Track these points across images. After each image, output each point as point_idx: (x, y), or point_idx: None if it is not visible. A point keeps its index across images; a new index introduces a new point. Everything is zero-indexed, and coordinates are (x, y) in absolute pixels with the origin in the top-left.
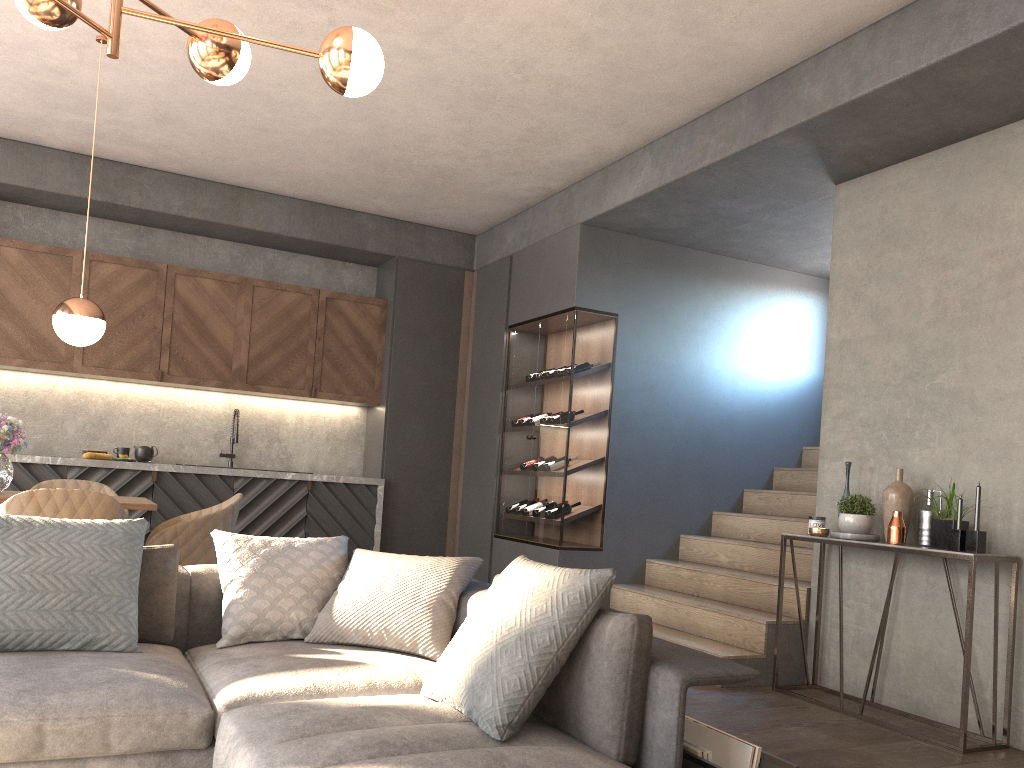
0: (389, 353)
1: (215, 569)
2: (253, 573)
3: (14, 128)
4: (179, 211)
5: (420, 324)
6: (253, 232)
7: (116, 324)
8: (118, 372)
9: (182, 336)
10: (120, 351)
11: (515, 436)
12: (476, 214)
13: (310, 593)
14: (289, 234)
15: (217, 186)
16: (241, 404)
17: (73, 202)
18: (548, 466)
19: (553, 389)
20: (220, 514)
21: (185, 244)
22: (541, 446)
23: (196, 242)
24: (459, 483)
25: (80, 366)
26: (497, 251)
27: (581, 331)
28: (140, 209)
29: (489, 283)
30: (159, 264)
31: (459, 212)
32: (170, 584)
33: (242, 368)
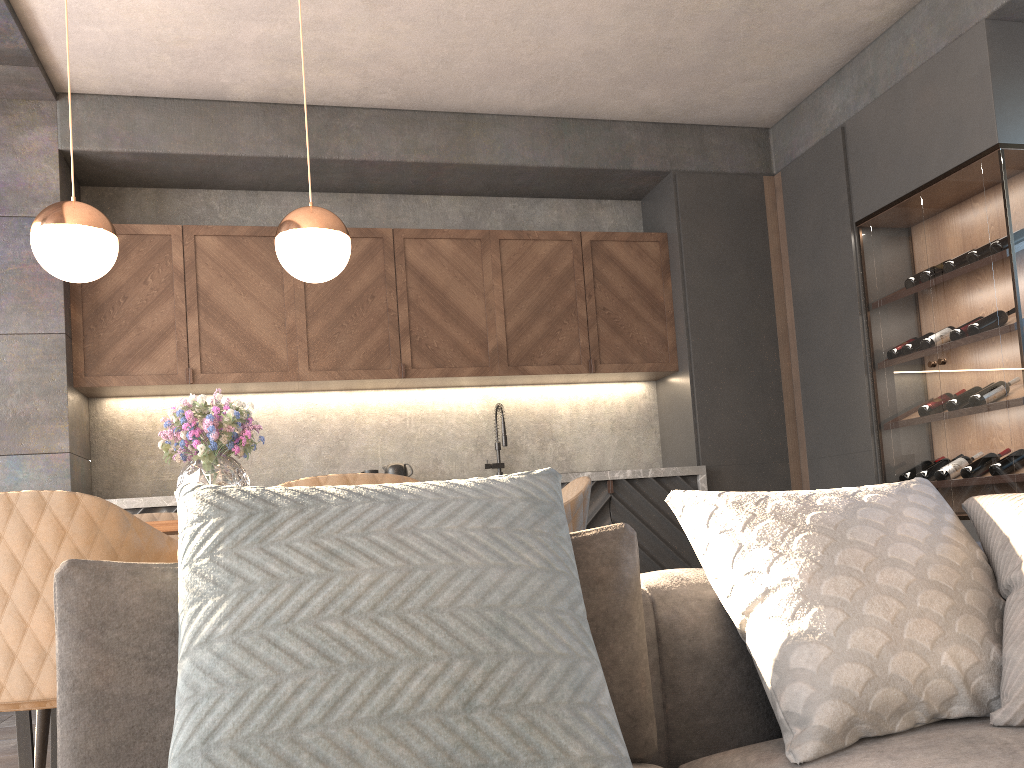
0: (682, 299)
1: (688, 577)
2: (814, 569)
3: (193, 76)
4: (398, 155)
5: (716, 255)
6: (489, 170)
7: (342, 313)
8: (352, 373)
9: (422, 316)
10: (351, 346)
11: (900, 370)
12: (780, 84)
13: (958, 602)
14: (535, 163)
15: (439, 117)
16: (501, 398)
17: (272, 169)
18: (984, 396)
19: (972, 280)
20: (567, 509)
21: (406, 208)
22: (961, 371)
23: (419, 203)
24: (800, 460)
25: (307, 372)
26: (812, 132)
27: (1013, 179)
28: (352, 161)
29: (806, 178)
30: (382, 229)
31: (756, 86)
32: (634, 616)
33: (500, 347)
